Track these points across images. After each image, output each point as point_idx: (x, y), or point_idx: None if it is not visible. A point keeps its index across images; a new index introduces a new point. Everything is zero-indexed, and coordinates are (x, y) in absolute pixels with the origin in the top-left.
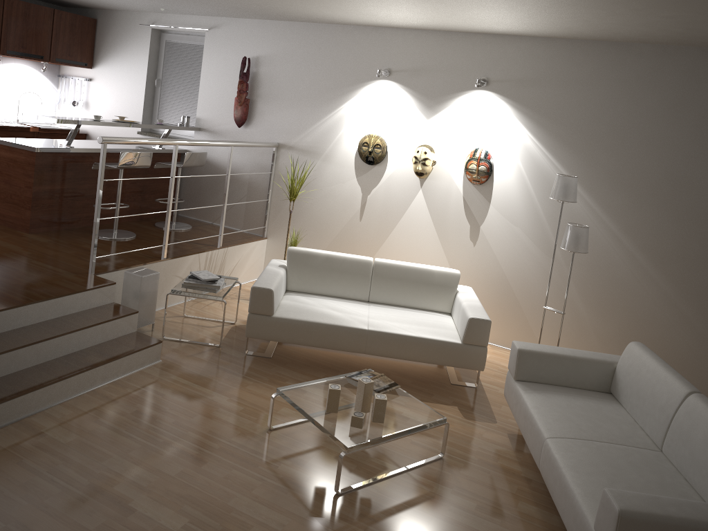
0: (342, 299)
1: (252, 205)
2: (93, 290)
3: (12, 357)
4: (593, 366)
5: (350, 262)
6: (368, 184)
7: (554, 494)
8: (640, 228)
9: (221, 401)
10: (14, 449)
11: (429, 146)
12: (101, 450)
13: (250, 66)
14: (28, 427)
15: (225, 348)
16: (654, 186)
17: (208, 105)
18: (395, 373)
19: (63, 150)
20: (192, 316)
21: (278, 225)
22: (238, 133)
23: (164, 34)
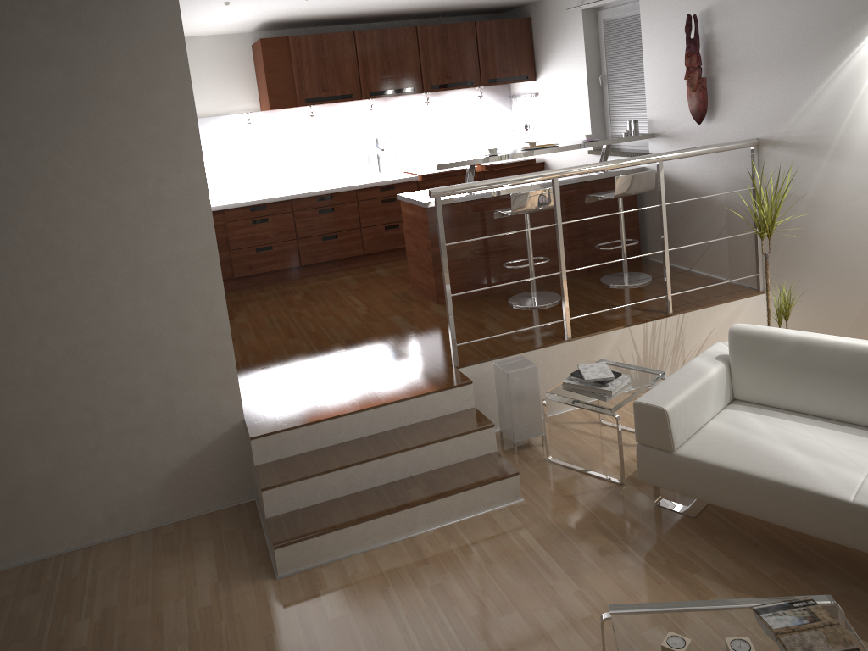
0: (835, 424)
1: (736, 241)
2: (439, 393)
3: (315, 485)
4: None
5: (847, 354)
6: None
7: None
8: None
9: (563, 592)
10: (277, 613)
11: None
12: (359, 643)
13: (700, 27)
14: (310, 582)
15: (628, 489)
16: None
17: (658, 98)
18: None
19: (459, 199)
20: (612, 423)
21: (777, 270)
22: (700, 132)
23: (600, 12)
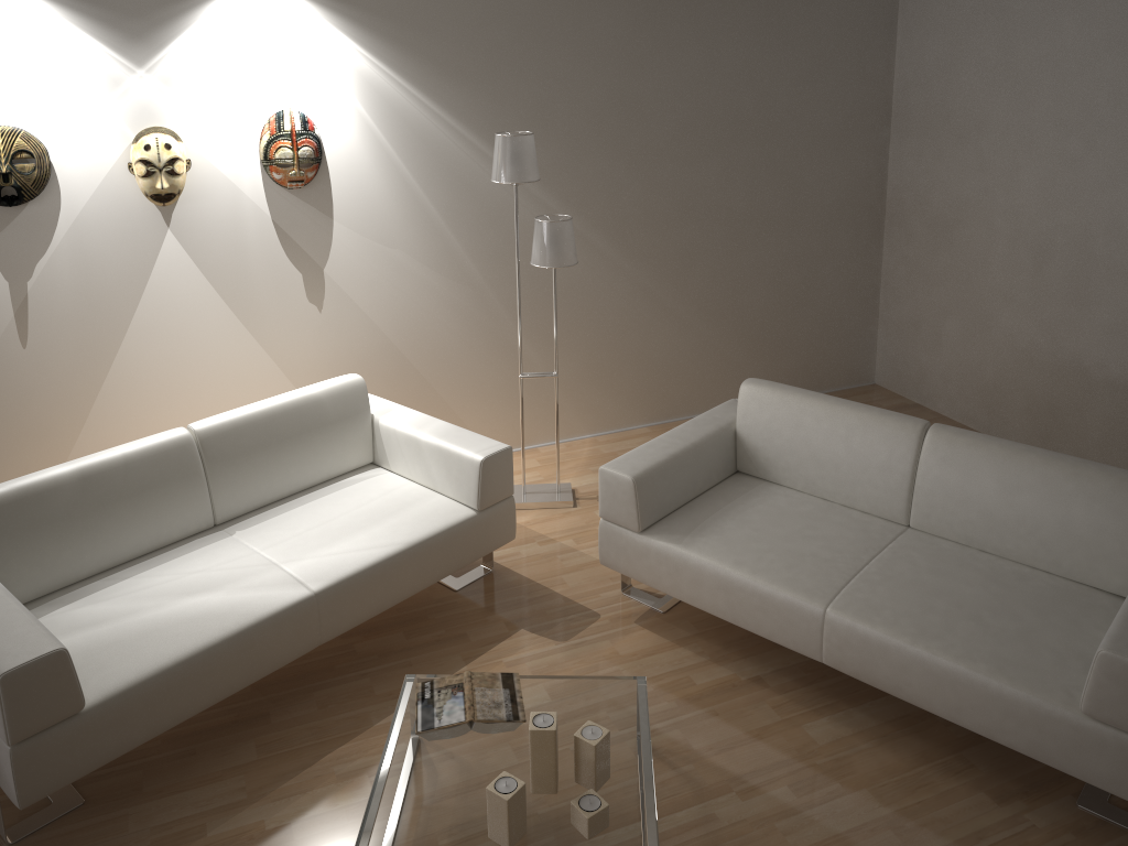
0: (163, 554)
1: None
2: None
3: None
4: (715, 446)
5: (145, 461)
6: (21, 253)
7: (906, 689)
8: (588, 191)
9: None
10: None
11: (167, 130)
12: None
13: None
14: None
15: None
16: (596, 118)
17: None
18: (356, 636)
19: None
20: None
21: None
22: None
23: None
